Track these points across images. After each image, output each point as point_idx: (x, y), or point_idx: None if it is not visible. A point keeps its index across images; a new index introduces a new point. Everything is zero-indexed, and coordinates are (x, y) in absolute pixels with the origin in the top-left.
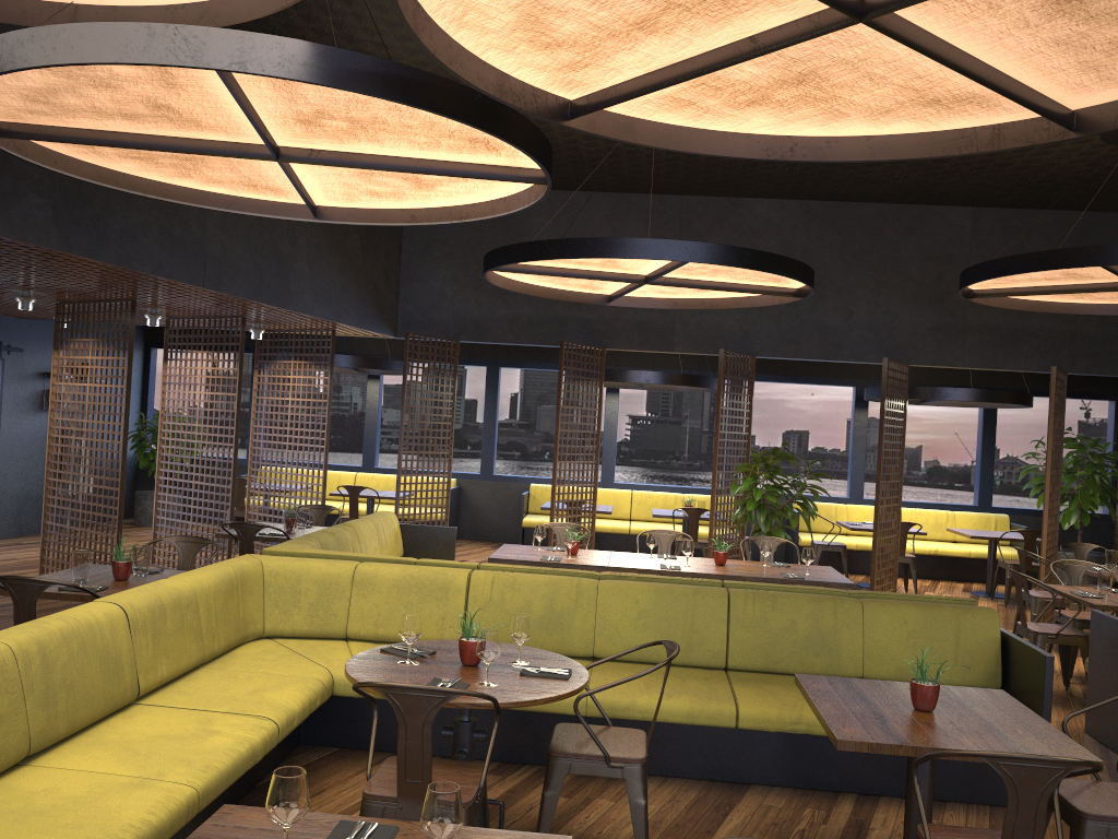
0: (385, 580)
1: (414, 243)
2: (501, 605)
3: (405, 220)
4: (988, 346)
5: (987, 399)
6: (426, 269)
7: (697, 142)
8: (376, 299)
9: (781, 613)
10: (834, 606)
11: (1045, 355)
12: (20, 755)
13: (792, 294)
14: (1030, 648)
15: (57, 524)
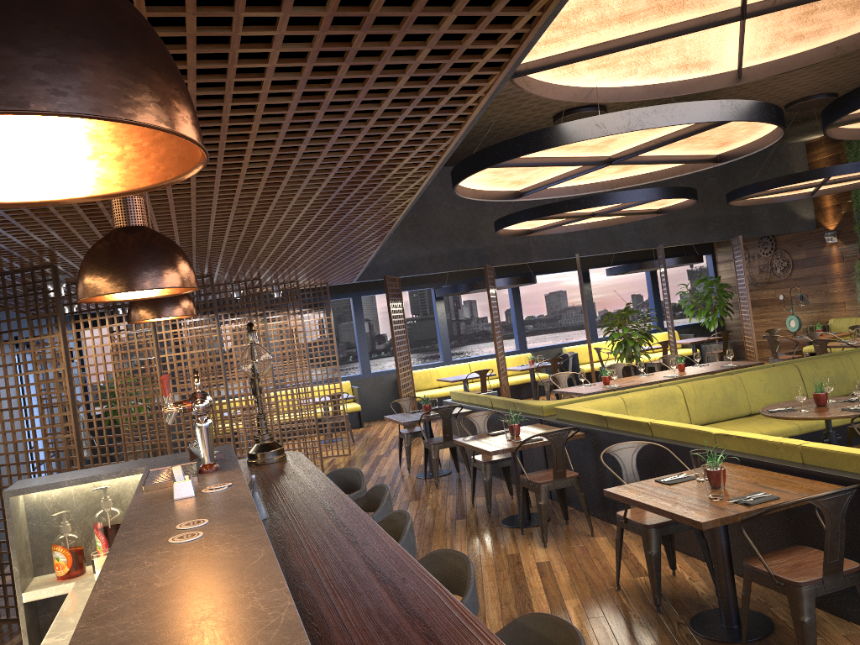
0: (642, 400)
1: None
2: (702, 399)
3: (571, 192)
4: (694, 230)
5: (689, 261)
6: None
7: (843, 134)
8: None
9: (821, 369)
10: (840, 360)
11: (720, 231)
12: None
13: (657, 212)
14: None
15: None
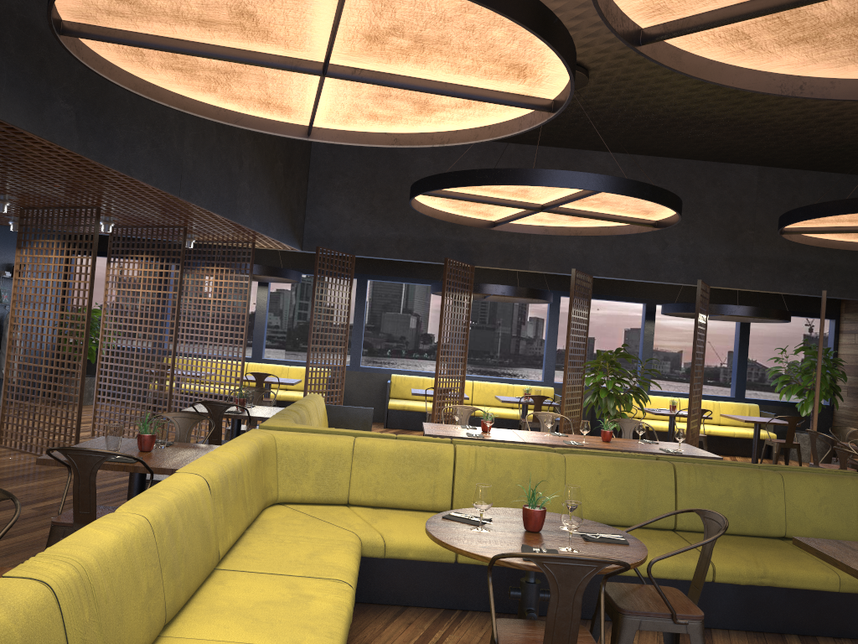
0: (382, 453)
1: (319, 173)
2: (484, 475)
3: (389, 142)
4: (768, 274)
5: (762, 315)
6: (329, 195)
7: (726, 76)
8: (291, 218)
9: (718, 483)
10: (760, 477)
11: (810, 282)
12: (161, 627)
13: (652, 225)
14: None
15: (17, 401)
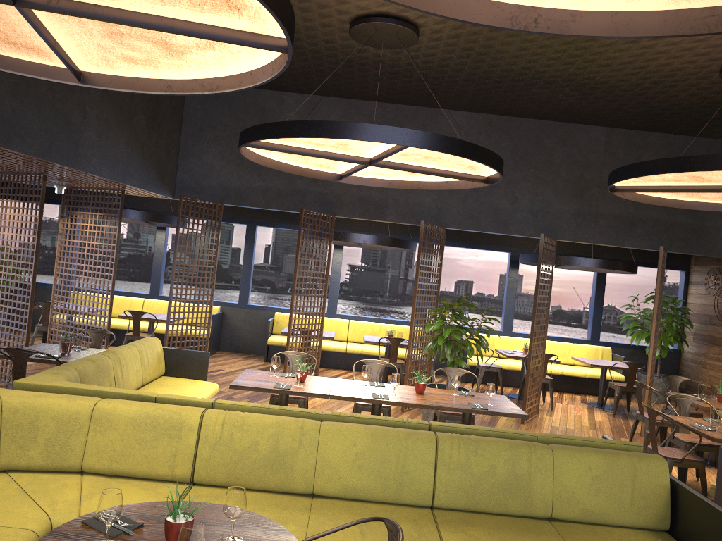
0: (122, 418)
1: (191, 126)
2: (230, 444)
3: (162, 89)
4: (613, 229)
5: (608, 267)
6: (200, 147)
7: (442, 4)
8: (158, 168)
9: (482, 458)
10: (529, 453)
11: (652, 237)
12: None
13: (482, 180)
14: (704, 501)
15: None
